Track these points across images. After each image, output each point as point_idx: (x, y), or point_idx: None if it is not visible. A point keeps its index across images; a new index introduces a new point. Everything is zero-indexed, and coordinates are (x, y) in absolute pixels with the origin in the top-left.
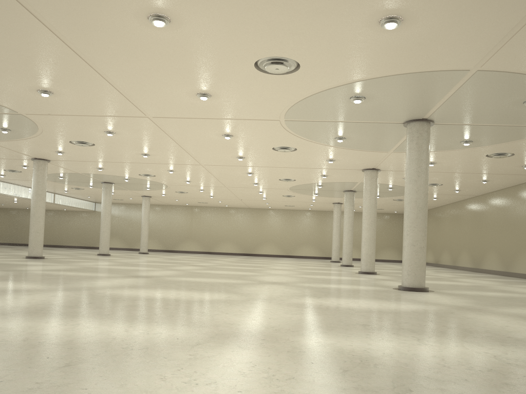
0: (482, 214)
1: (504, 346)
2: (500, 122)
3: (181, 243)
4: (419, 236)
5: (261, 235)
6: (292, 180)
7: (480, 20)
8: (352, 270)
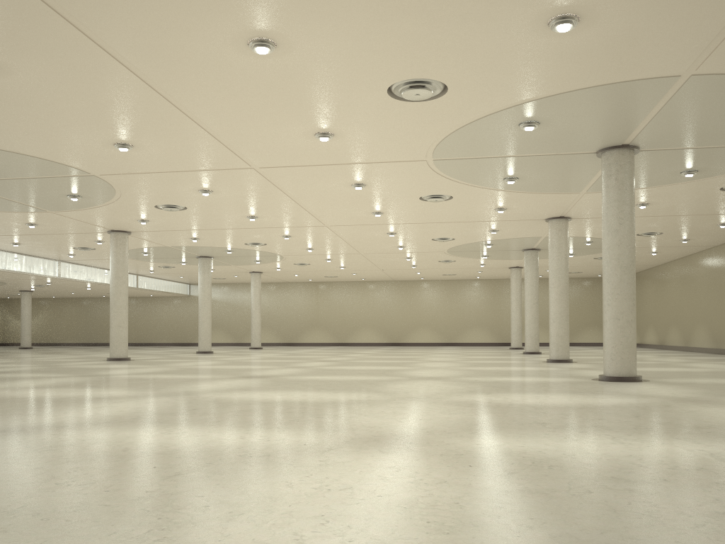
0: (724, 271)
1: None
2: None
3: (304, 333)
4: (625, 306)
5: (412, 317)
6: (450, 240)
7: (686, 10)
8: (539, 358)
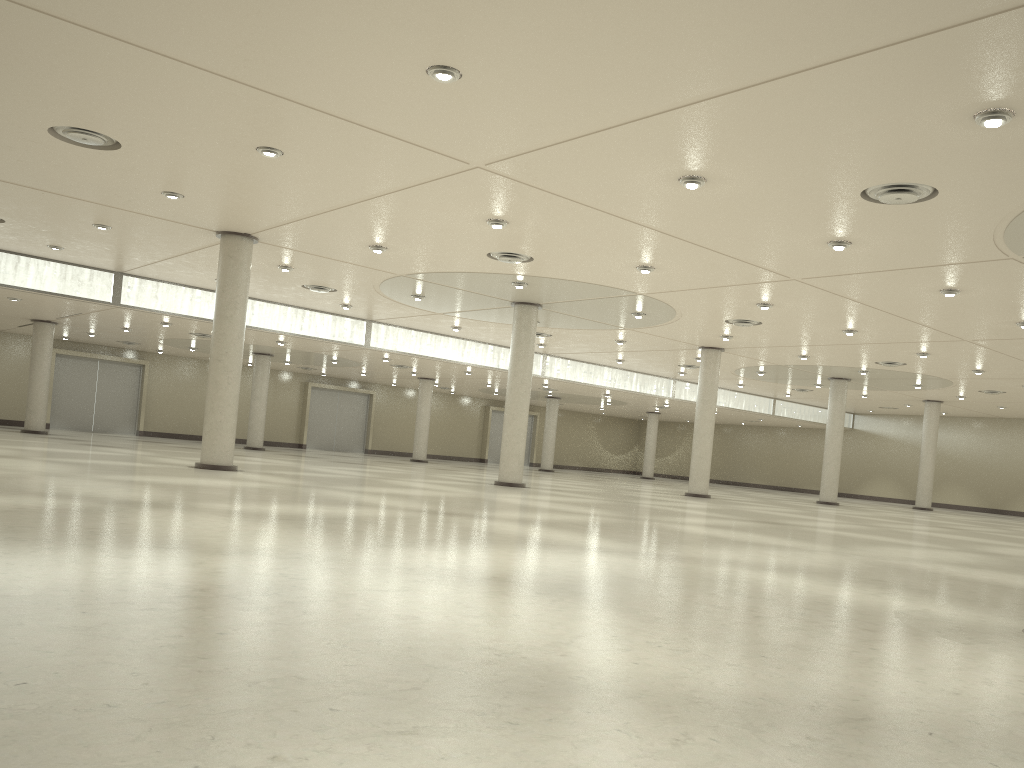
0: None
1: (997, 616)
2: None
3: (1021, 497)
4: None
5: None
6: None
7: None
8: None
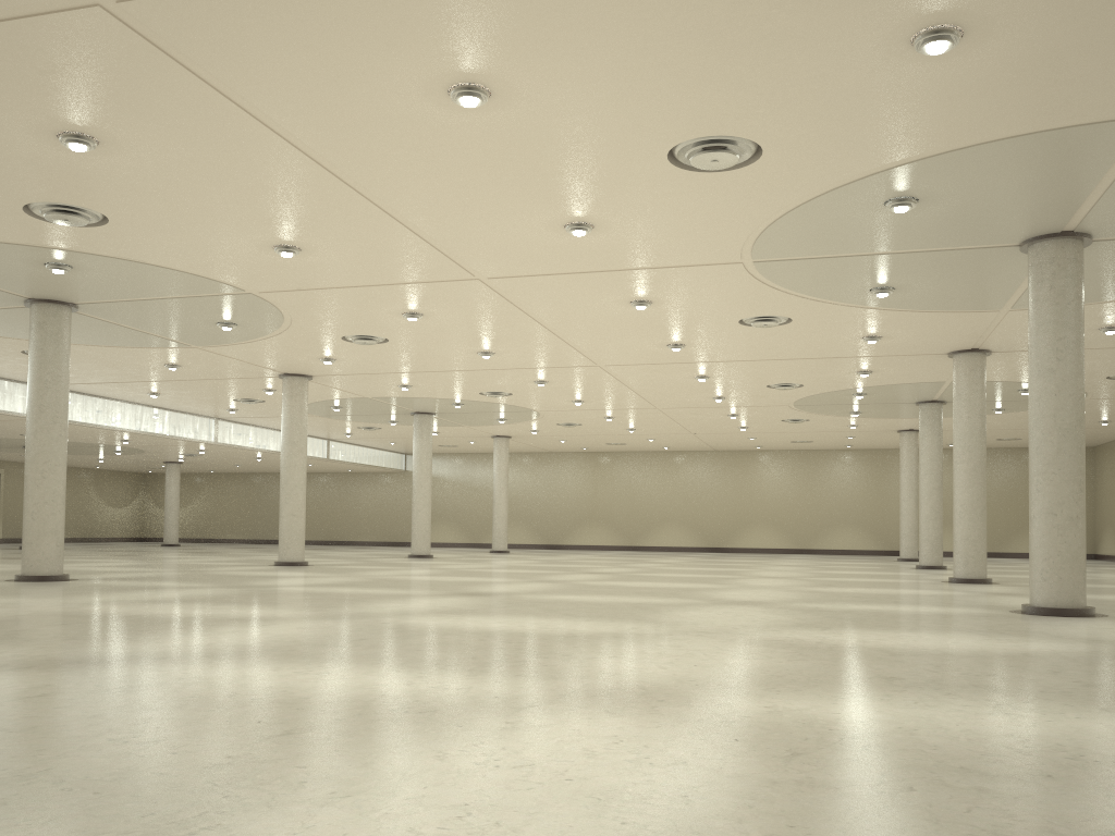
0: None
1: None
2: None
3: (575, 531)
4: (1066, 494)
5: (742, 508)
6: (796, 387)
7: None
8: (939, 575)
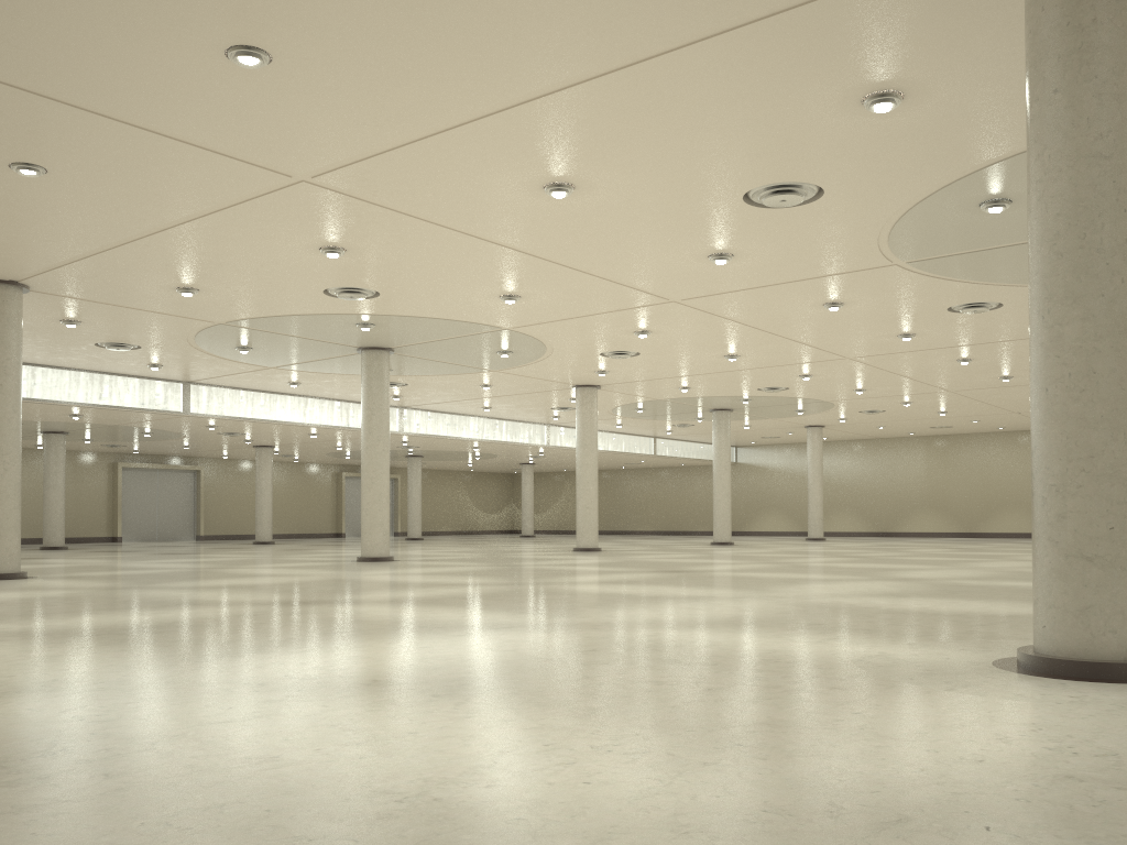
0: None
1: (957, 650)
2: None
3: (907, 518)
4: None
5: None
6: None
7: None
8: None
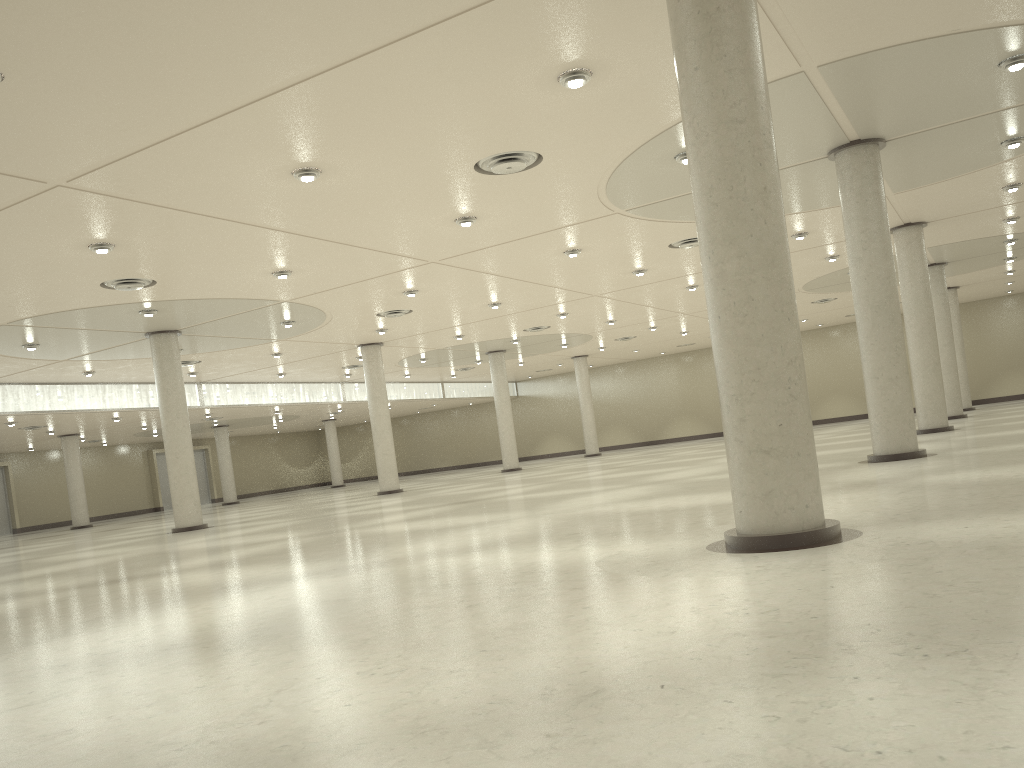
0: None
1: (682, 540)
2: (1017, 99)
3: (668, 426)
4: (883, 360)
5: (816, 383)
6: None
7: None
8: None
